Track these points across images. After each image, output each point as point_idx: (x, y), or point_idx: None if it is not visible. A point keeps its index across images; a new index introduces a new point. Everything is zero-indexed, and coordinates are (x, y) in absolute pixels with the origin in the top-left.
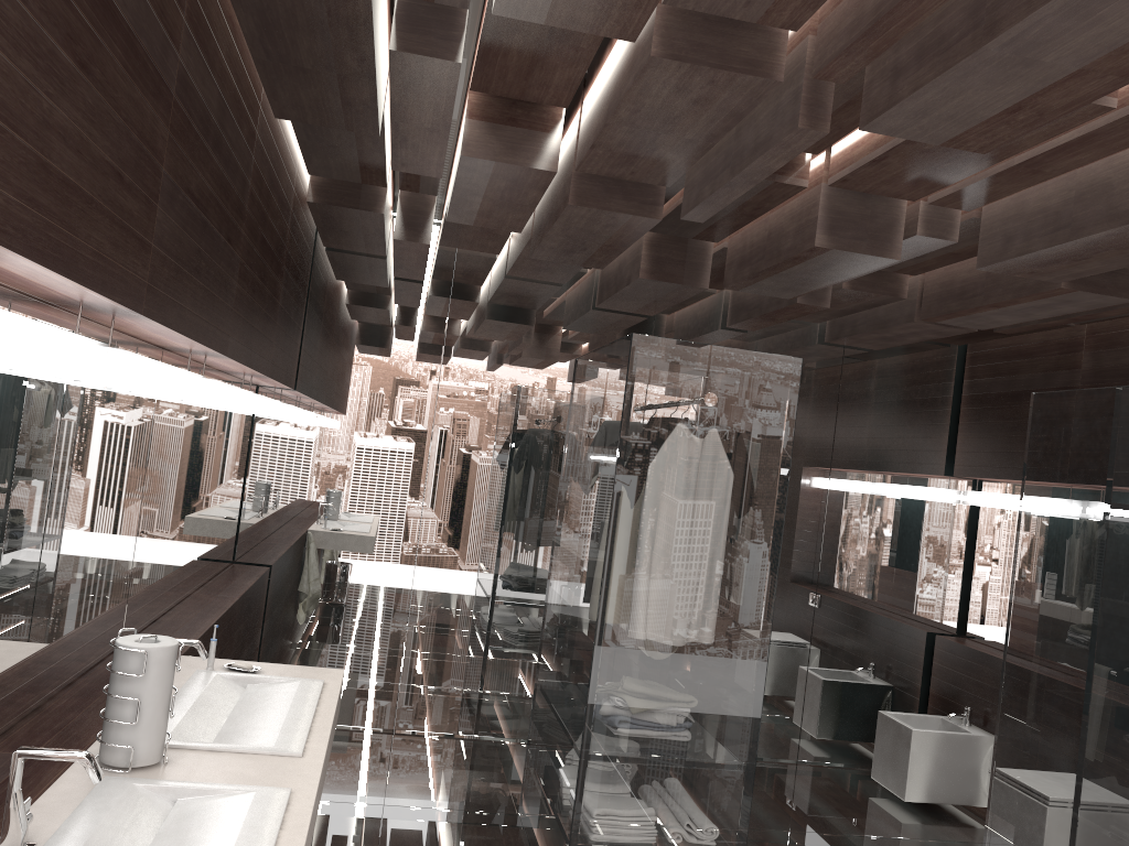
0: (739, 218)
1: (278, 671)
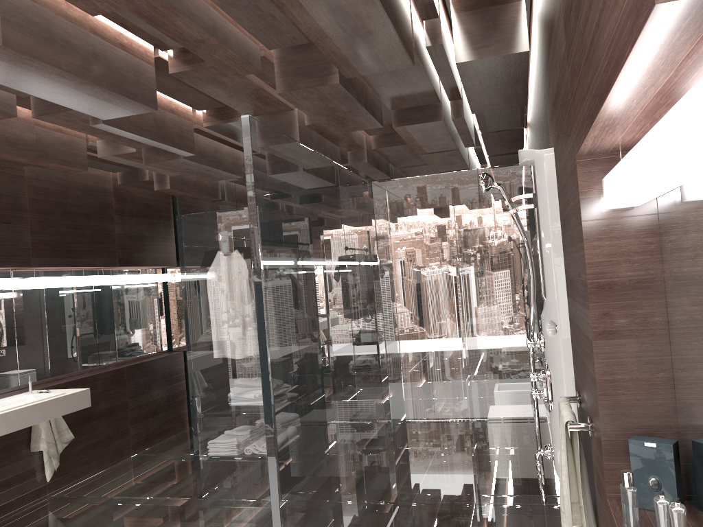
0: None
1: (58, 391)
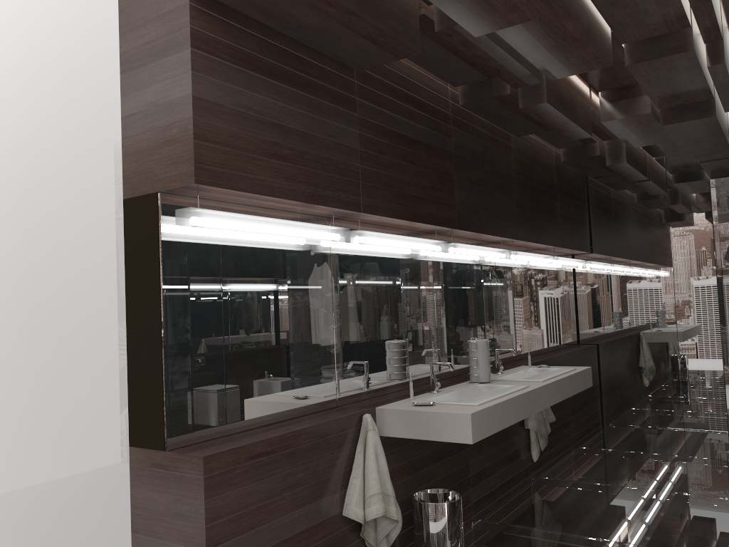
0: None
1: (559, 367)
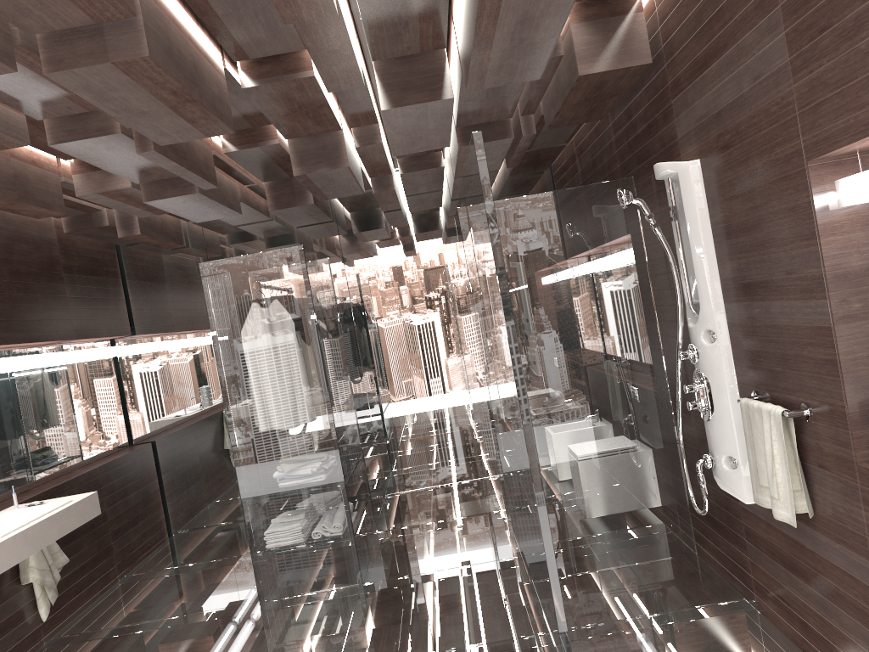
0: (287, 163)
1: (55, 501)
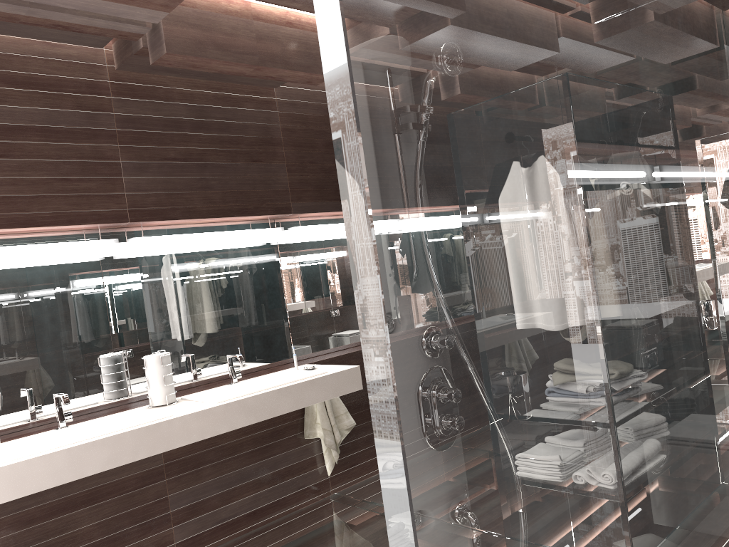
0: None
1: (324, 368)
